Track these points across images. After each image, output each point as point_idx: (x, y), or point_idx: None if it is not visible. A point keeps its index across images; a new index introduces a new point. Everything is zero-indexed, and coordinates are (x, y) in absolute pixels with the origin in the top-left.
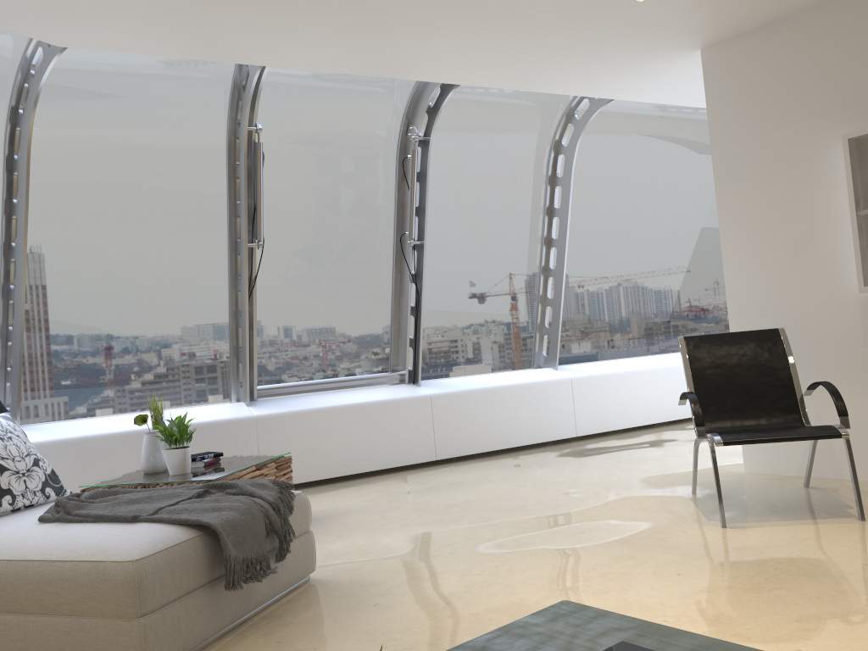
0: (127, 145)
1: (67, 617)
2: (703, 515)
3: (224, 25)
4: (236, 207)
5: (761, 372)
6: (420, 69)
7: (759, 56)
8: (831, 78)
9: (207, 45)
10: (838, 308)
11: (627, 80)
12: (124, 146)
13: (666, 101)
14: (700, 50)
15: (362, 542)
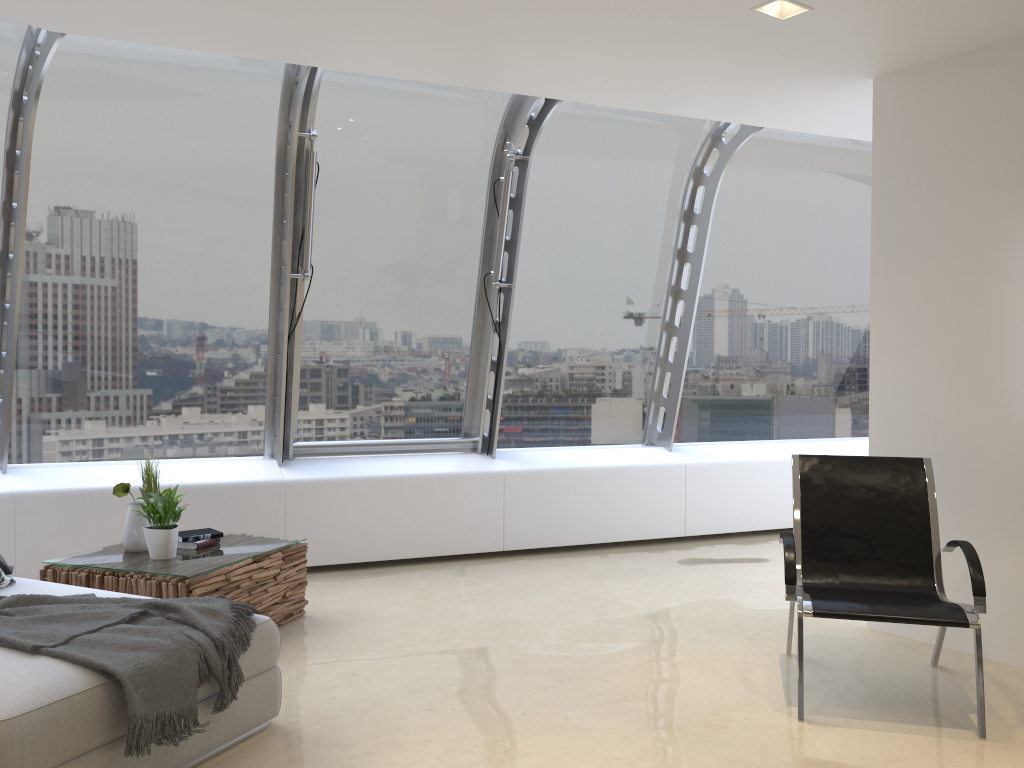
0: (154, 144)
1: None
2: (784, 695)
3: (245, 19)
4: (282, 227)
5: (891, 514)
6: (505, 79)
7: (945, 96)
8: None
9: (230, 39)
10: (1007, 440)
11: (779, 107)
12: (150, 145)
13: (835, 133)
14: (873, 79)
15: (360, 671)
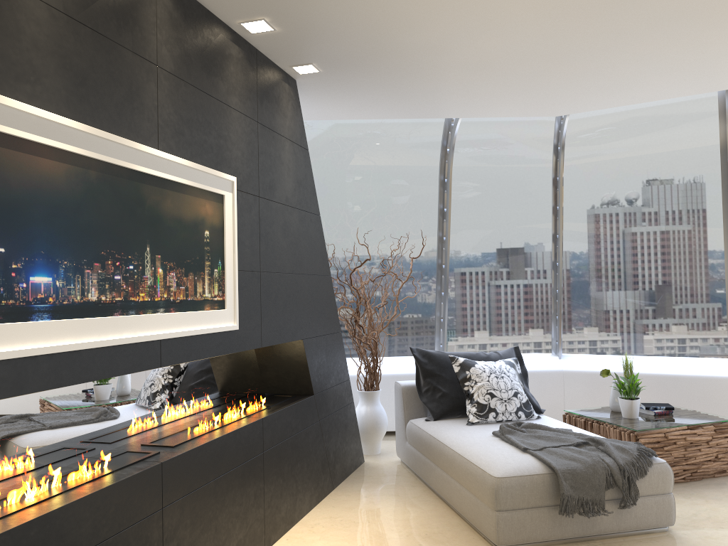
0: (634, 157)
1: (473, 496)
2: None
3: (656, 81)
4: None
5: None
6: None
7: None
8: None
9: (654, 93)
10: None
11: None
12: (631, 158)
13: None
14: None
15: None
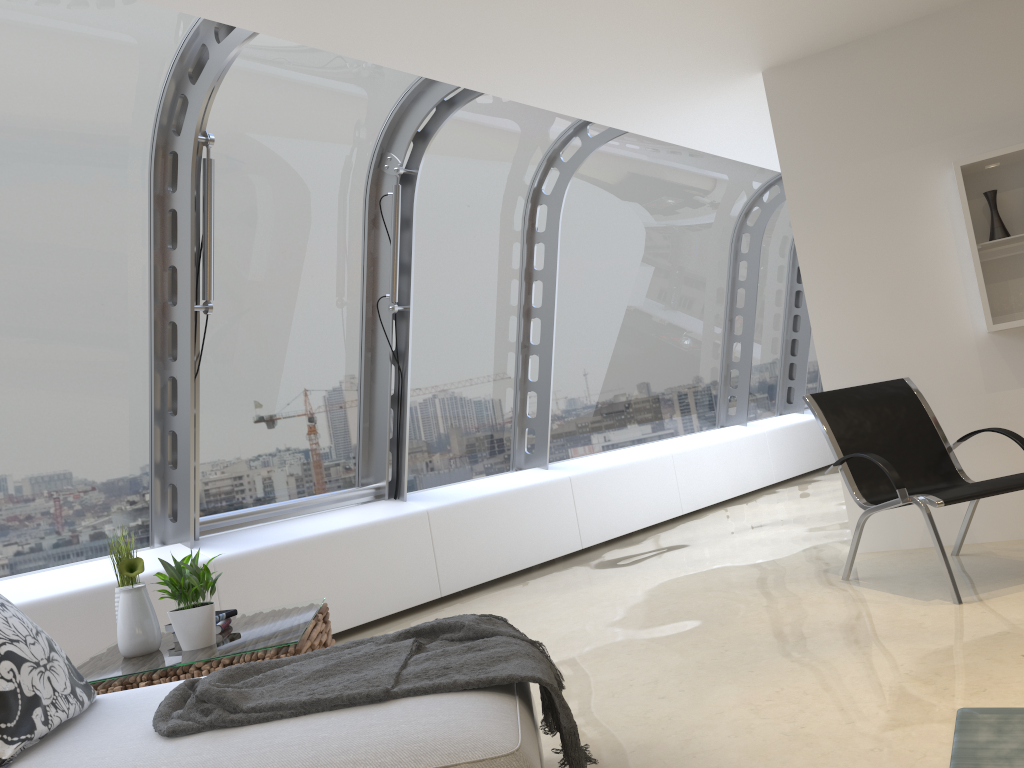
0: (1, 151)
1: None
2: (908, 597)
3: None
4: (164, 254)
5: (905, 427)
6: (463, 65)
7: (835, 80)
8: (923, 104)
9: None
10: (953, 353)
11: (666, 106)
12: None
13: (680, 140)
14: (761, 73)
15: None
